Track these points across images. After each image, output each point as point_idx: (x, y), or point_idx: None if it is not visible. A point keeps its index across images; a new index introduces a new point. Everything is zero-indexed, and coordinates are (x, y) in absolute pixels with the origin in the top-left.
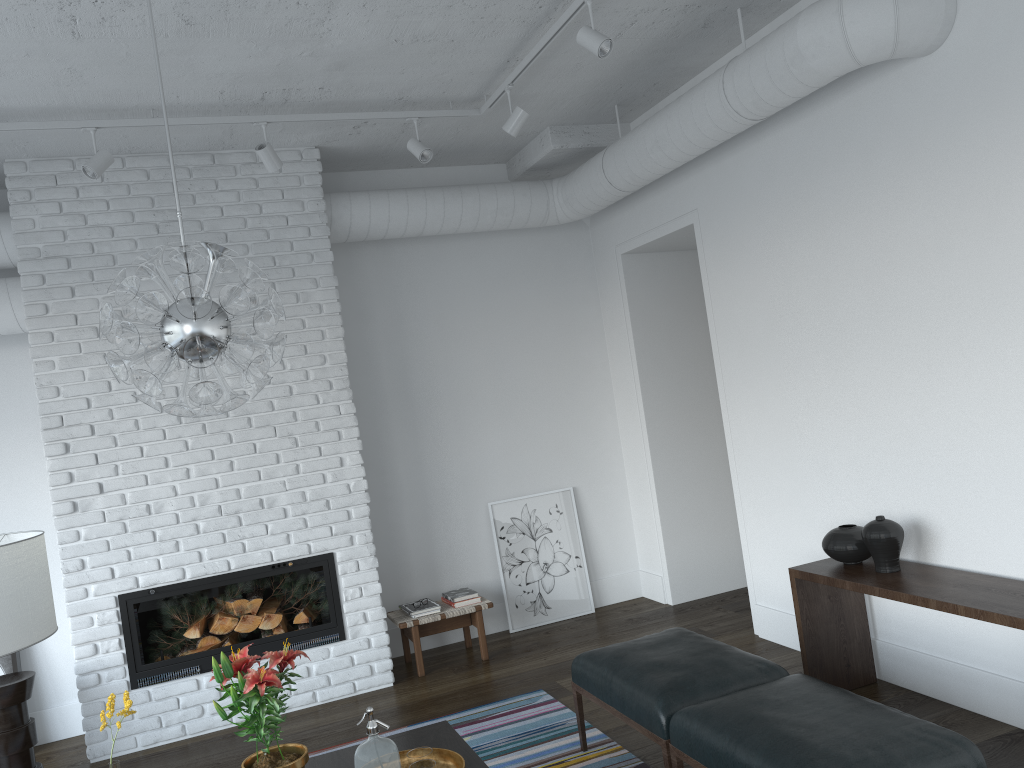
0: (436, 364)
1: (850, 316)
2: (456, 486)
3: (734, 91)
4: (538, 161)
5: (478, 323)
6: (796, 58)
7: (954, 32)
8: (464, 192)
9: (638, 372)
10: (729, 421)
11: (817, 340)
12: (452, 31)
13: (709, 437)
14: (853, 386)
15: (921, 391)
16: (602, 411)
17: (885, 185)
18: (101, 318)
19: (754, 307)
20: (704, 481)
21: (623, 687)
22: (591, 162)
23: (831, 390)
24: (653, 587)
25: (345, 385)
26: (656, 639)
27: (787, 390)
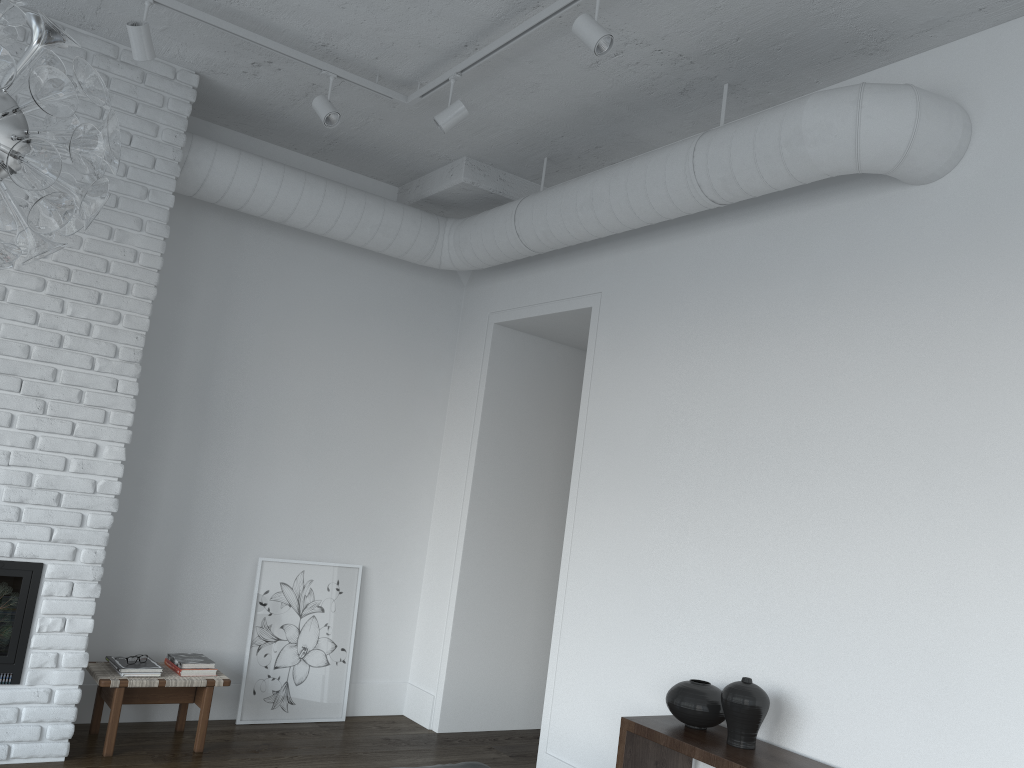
0: (250, 376)
1: (757, 444)
2: (227, 527)
3: (705, 161)
4: (439, 192)
5: (314, 347)
6: (794, 139)
7: (960, 167)
8: (349, 193)
9: (476, 455)
10: (573, 532)
11: (708, 462)
12: None
13: (528, 550)
14: (739, 522)
15: (823, 544)
16: (420, 489)
17: (837, 310)
18: None
19: (641, 411)
20: (510, 597)
21: None
22: (501, 208)
23: (711, 522)
24: (420, 706)
25: (135, 358)
26: None
27: (656, 511)
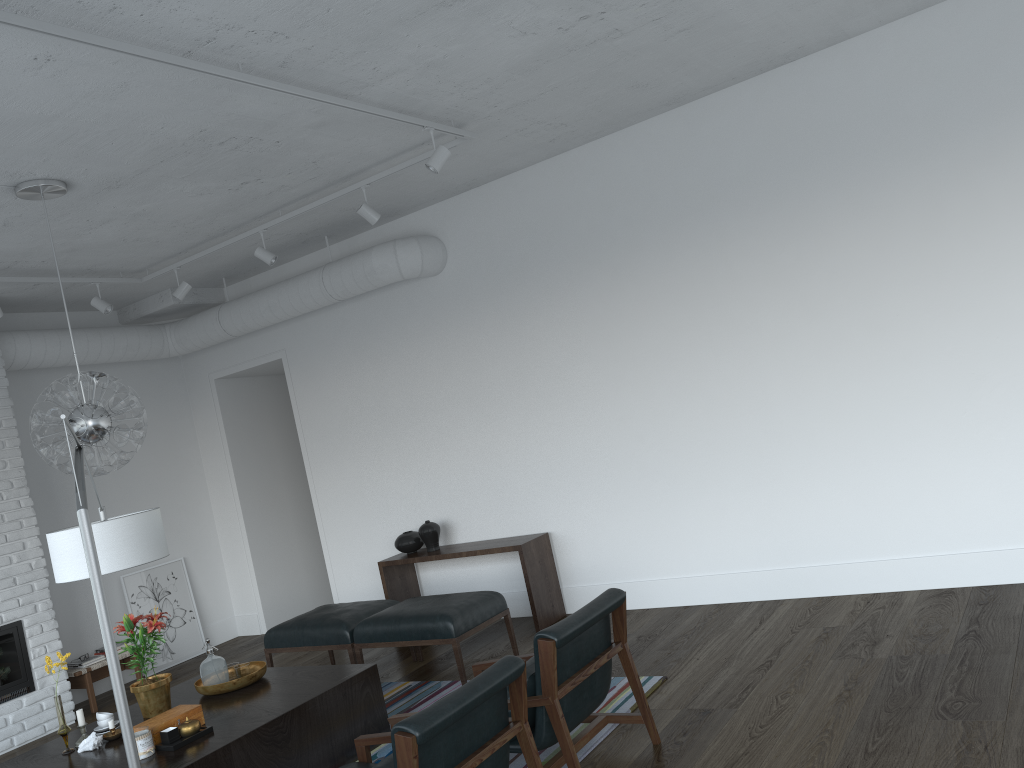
0: None
1: (398, 412)
2: None
3: (330, 284)
4: (155, 311)
5: None
6: (371, 272)
7: (446, 267)
8: (102, 333)
9: (232, 464)
10: (315, 487)
11: (377, 427)
12: (163, 237)
13: (282, 508)
14: (402, 452)
15: (441, 449)
16: (200, 497)
17: (415, 340)
18: (46, 417)
19: (332, 411)
20: (281, 540)
21: (314, 629)
22: (206, 315)
23: (388, 456)
24: (249, 625)
25: (24, 484)
26: (317, 609)
27: (358, 460)
